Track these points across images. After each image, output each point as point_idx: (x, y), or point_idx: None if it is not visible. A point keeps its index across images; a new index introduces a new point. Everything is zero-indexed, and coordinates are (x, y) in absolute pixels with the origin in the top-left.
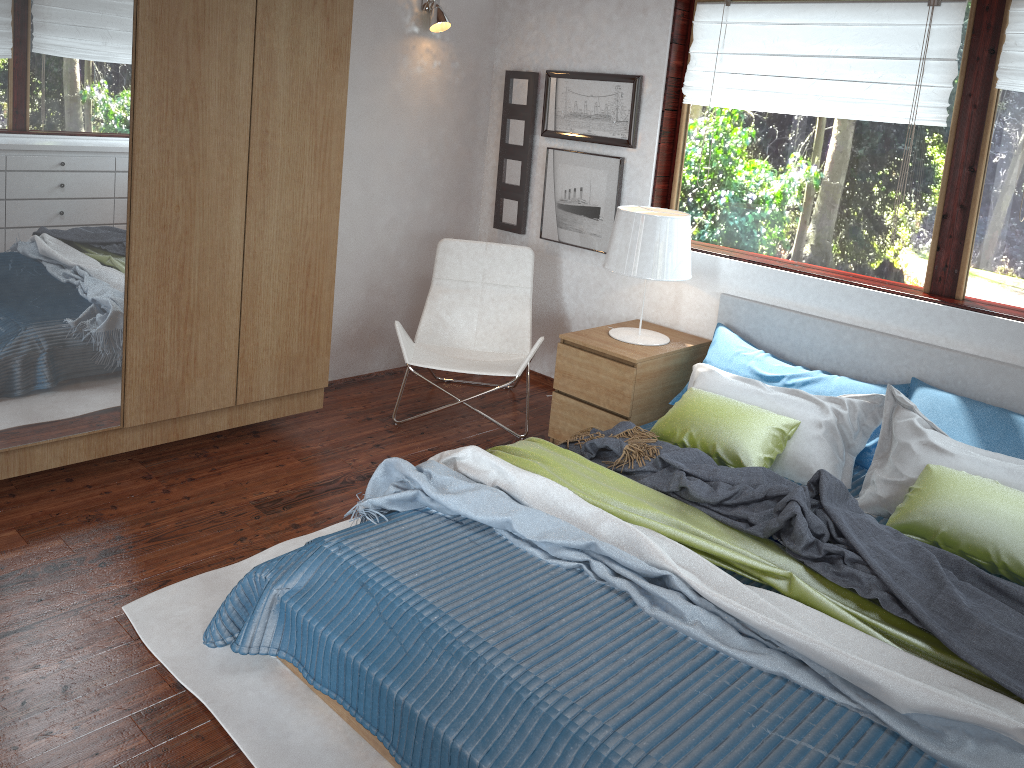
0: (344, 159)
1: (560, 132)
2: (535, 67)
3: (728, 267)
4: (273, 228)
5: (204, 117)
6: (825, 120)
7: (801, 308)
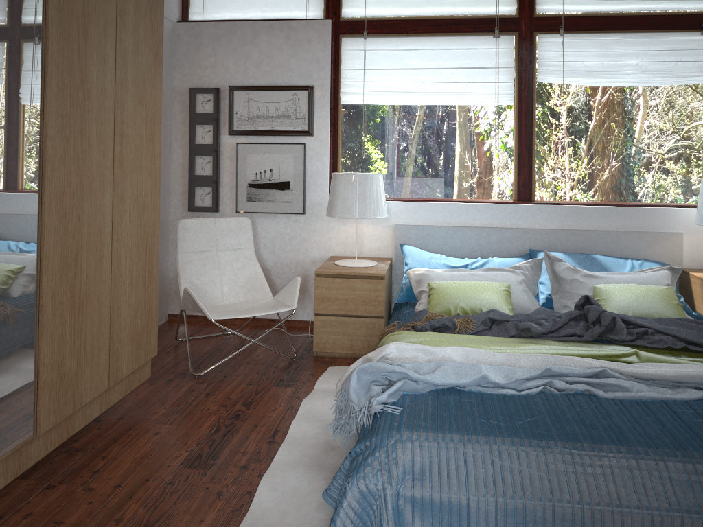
0: None
1: (247, 130)
2: (215, 84)
3: (395, 207)
4: (127, 211)
5: (89, 106)
6: (439, 107)
7: (449, 223)
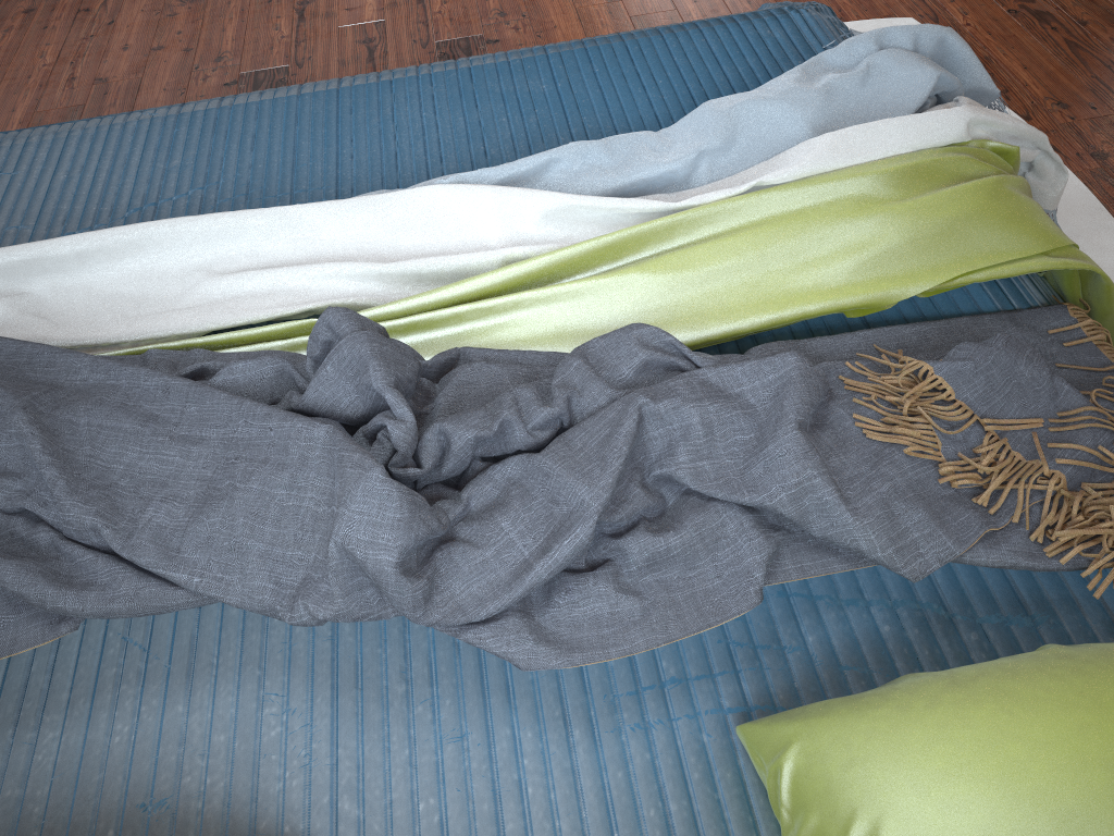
0: None
1: None
2: None
3: None
4: None
5: None
6: None
7: None
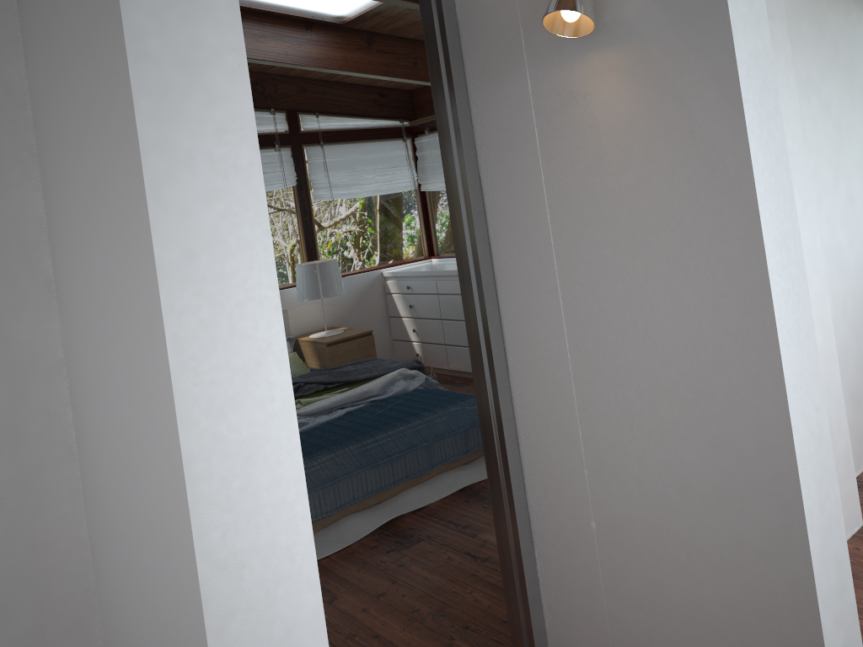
0: None
1: None
2: None
3: None
4: None
5: None
6: None
7: None
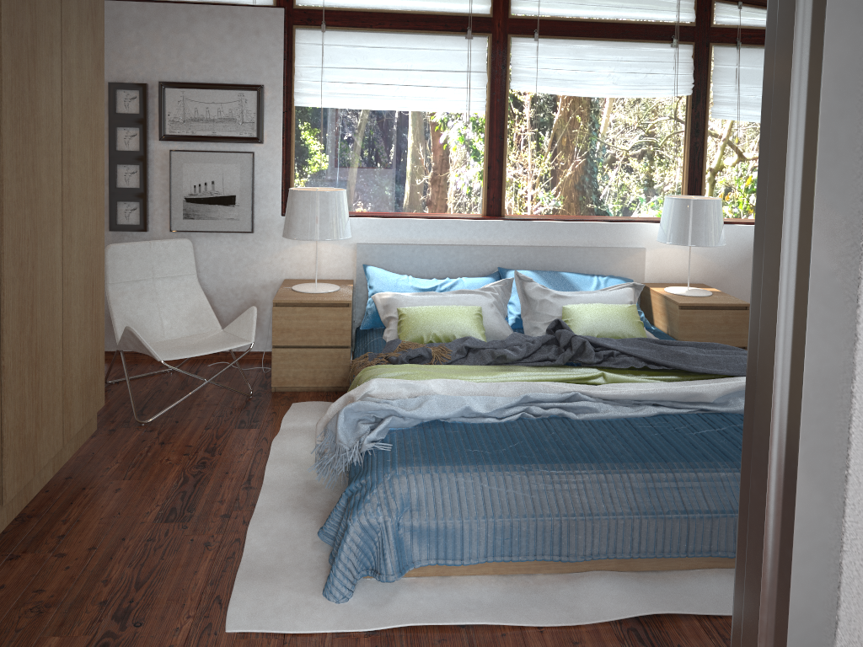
0: None
1: (182, 135)
2: (140, 79)
3: (357, 223)
4: (75, 250)
5: (39, 139)
6: (406, 113)
7: (416, 241)
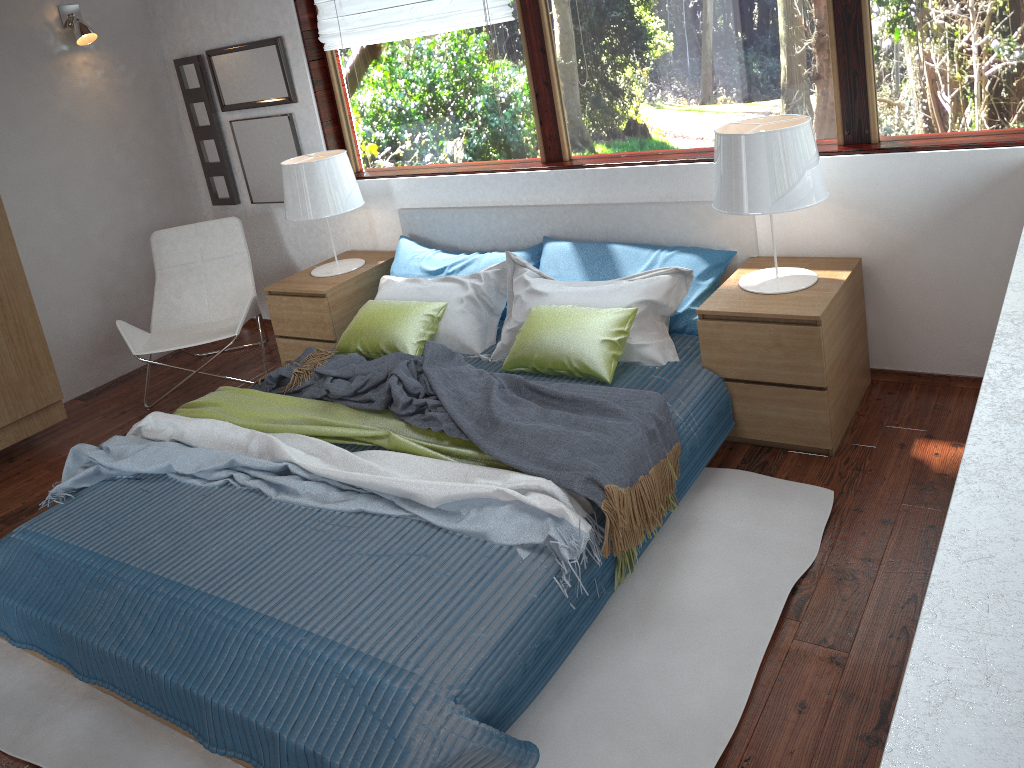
0: (31, 188)
1: (235, 104)
2: (198, 50)
3: (398, 185)
4: None
5: None
6: (433, 37)
7: (458, 203)
